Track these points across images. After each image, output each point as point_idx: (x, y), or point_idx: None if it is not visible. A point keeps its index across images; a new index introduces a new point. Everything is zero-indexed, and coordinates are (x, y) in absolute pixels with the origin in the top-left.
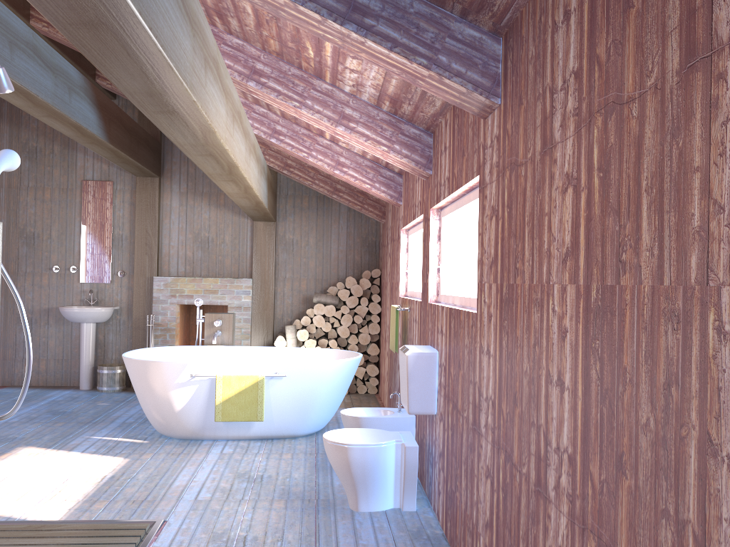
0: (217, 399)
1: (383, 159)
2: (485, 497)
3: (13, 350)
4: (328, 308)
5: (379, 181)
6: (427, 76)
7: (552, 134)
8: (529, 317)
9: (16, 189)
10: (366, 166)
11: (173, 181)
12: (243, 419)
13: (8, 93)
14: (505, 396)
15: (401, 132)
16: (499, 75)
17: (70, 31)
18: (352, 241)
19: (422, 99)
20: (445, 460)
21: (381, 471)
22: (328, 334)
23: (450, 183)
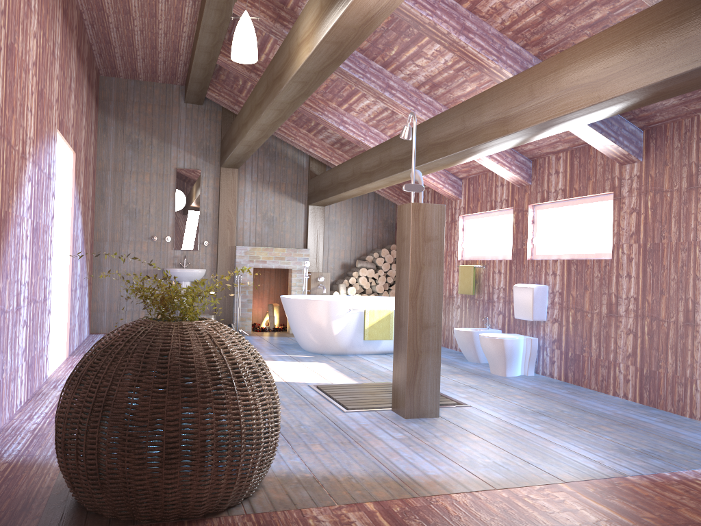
0: (366, 325)
1: (497, 173)
2: (626, 343)
3: (117, 303)
4: (370, 271)
5: (448, 183)
6: (609, 145)
7: (698, 182)
8: (676, 255)
9: (121, 173)
10: (440, 172)
11: (247, 172)
12: (381, 338)
13: (270, 118)
14: (650, 292)
15: (515, 159)
16: (641, 148)
17: (530, 129)
18: (376, 222)
19: (549, 145)
20: (562, 342)
21: (518, 353)
22: (366, 291)
23: (567, 192)
